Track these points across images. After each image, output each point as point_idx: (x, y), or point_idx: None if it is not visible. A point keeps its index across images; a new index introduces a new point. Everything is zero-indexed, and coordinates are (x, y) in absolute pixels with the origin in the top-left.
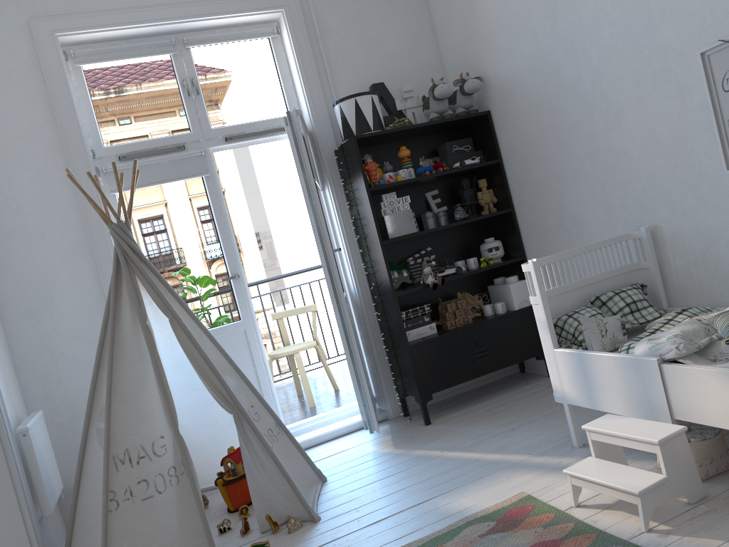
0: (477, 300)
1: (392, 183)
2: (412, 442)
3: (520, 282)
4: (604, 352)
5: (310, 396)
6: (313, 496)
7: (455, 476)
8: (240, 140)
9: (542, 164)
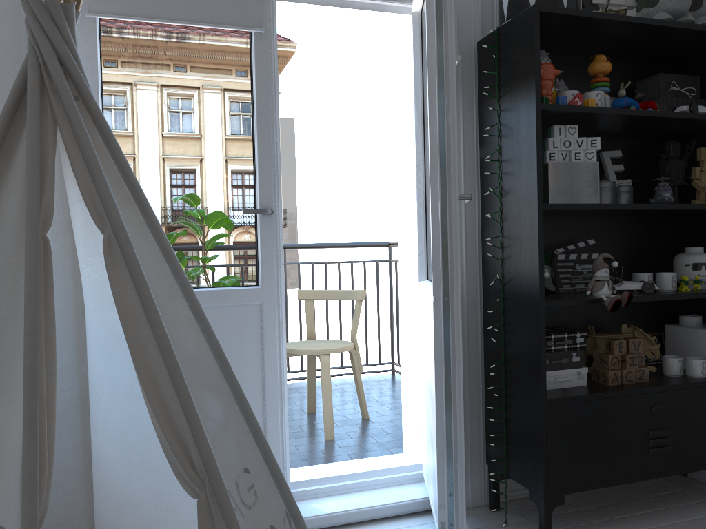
0: (654, 344)
1: (581, 107)
2: None
3: None
4: None
5: (329, 423)
6: None
7: None
8: None
9: None
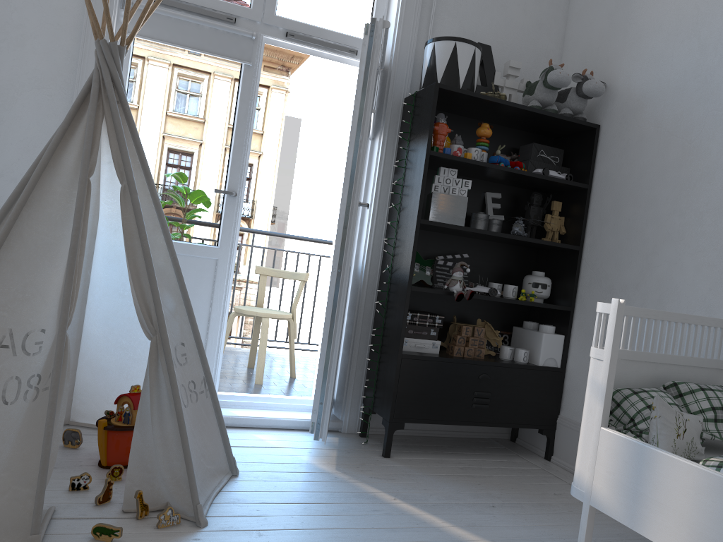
0: (497, 336)
1: (459, 157)
2: (360, 471)
3: (556, 335)
4: (684, 459)
5: (260, 371)
6: (212, 490)
7: (405, 540)
8: (303, 43)
9: (644, 206)
